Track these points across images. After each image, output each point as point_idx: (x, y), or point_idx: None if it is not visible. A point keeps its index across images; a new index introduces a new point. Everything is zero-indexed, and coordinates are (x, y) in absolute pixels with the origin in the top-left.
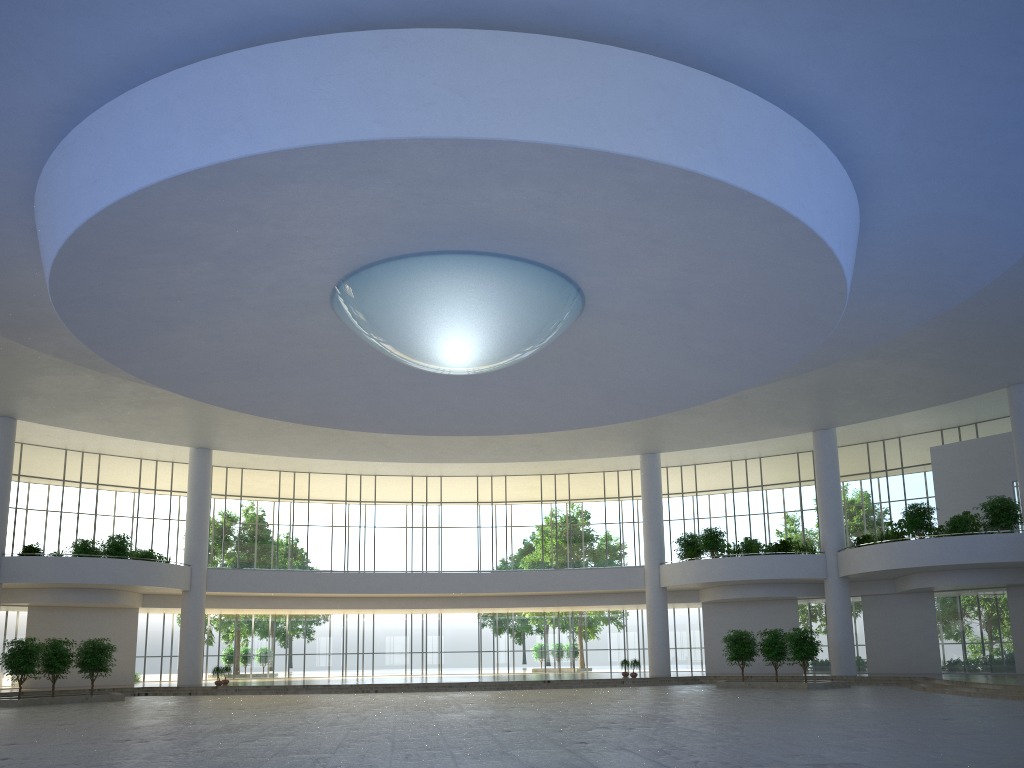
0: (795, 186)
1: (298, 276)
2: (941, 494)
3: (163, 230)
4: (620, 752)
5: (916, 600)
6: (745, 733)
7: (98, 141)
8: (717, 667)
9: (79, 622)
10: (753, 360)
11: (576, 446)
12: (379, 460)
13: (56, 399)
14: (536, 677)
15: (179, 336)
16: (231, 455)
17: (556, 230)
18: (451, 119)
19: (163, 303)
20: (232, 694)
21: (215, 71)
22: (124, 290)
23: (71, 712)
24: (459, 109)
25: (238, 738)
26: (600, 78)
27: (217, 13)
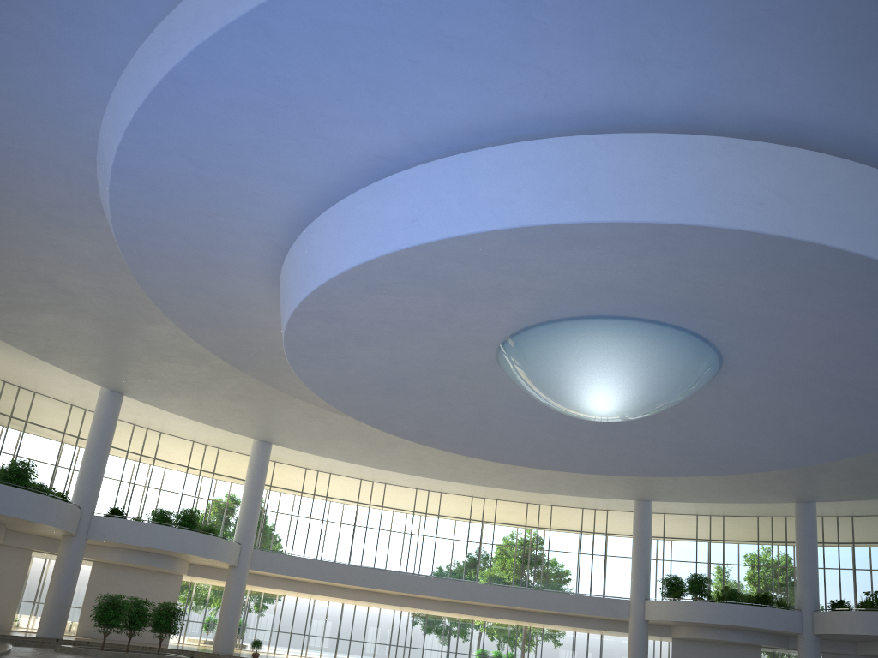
0: None
1: (496, 319)
2: None
3: (440, 268)
4: None
5: None
6: None
7: (425, 188)
8: None
9: (132, 581)
10: (834, 443)
11: (583, 485)
12: (409, 473)
13: (166, 383)
14: None
15: (361, 353)
16: (274, 449)
17: (754, 316)
18: (776, 219)
19: (374, 325)
20: None
21: (565, 148)
22: (356, 310)
23: None
24: (783, 212)
25: None
26: None
27: (585, 102)
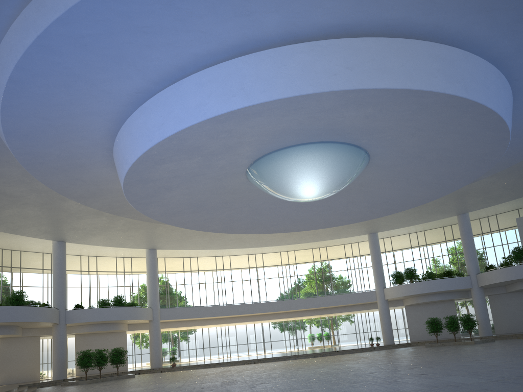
0: (495, 97)
1: (236, 160)
2: None
3: (187, 144)
4: (453, 376)
5: (517, 295)
6: (494, 364)
7: (163, 105)
8: (416, 337)
9: (99, 340)
10: (449, 182)
11: (336, 232)
12: (237, 248)
13: (86, 230)
14: (326, 350)
15: (172, 194)
16: (161, 251)
17: (369, 128)
18: (345, 81)
19: (171, 179)
20: (182, 370)
21: (227, 68)
22: (156, 174)
23: (123, 384)
24: (349, 76)
25: (243, 386)
26: (411, 55)
27: (229, 41)
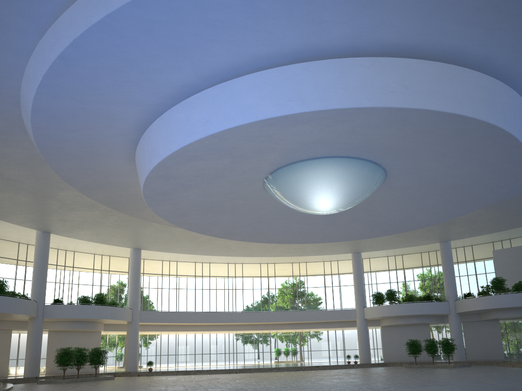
0: None
1: (260, 166)
2: (499, 273)
3: (225, 144)
4: None
5: (490, 324)
6: (506, 386)
7: (211, 102)
8: (390, 358)
9: (72, 339)
10: (453, 209)
11: (322, 249)
12: (222, 255)
13: (75, 223)
14: (303, 364)
15: (187, 194)
16: (142, 252)
17: (399, 148)
18: (401, 99)
19: (192, 178)
20: (161, 375)
21: (285, 72)
22: (181, 171)
23: (111, 385)
24: (404, 94)
25: None
26: (462, 82)
27: (292, 46)
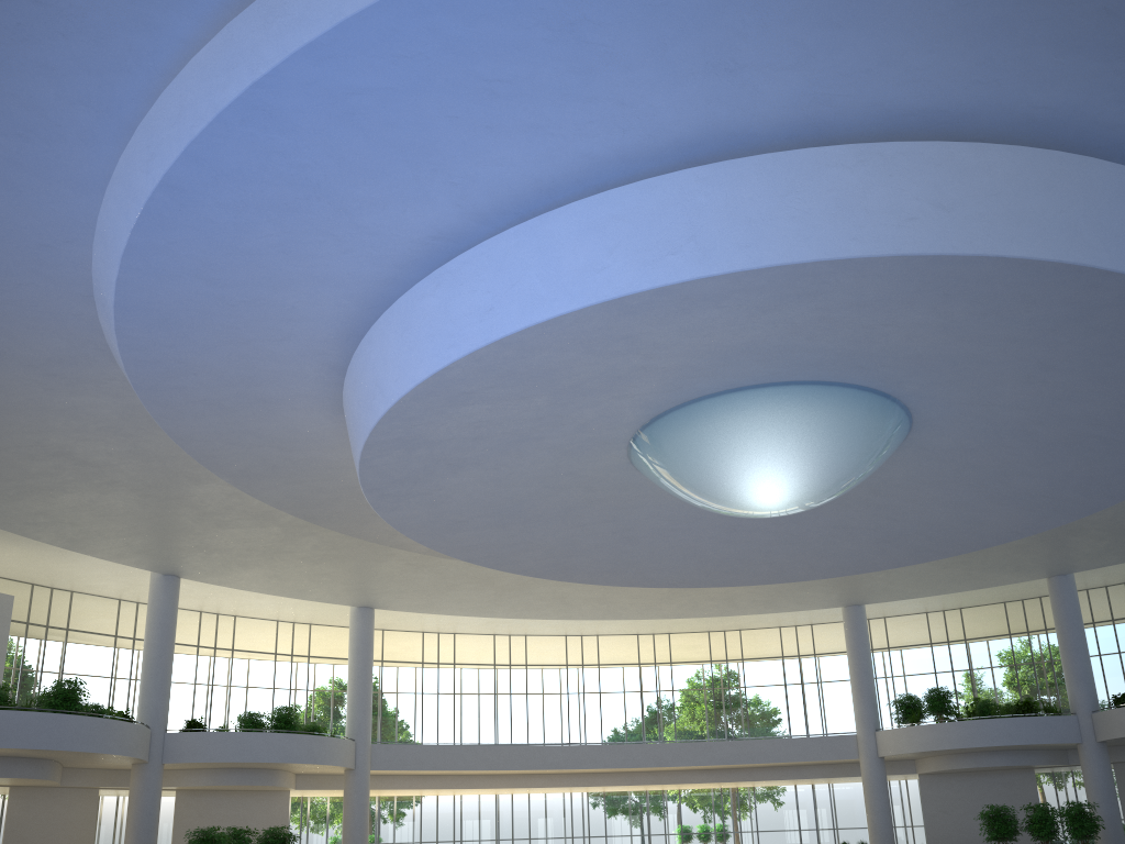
0: None
1: (618, 412)
2: None
3: (533, 362)
4: None
5: None
6: None
7: (497, 267)
8: None
9: (228, 808)
10: (1075, 496)
11: (773, 598)
12: (551, 617)
13: (230, 555)
14: None
15: (459, 480)
16: (378, 615)
17: (938, 356)
18: (935, 235)
19: (467, 443)
20: None
21: (660, 190)
22: (441, 429)
23: None
24: (943, 224)
25: None
26: (1082, 190)
27: (674, 130)
